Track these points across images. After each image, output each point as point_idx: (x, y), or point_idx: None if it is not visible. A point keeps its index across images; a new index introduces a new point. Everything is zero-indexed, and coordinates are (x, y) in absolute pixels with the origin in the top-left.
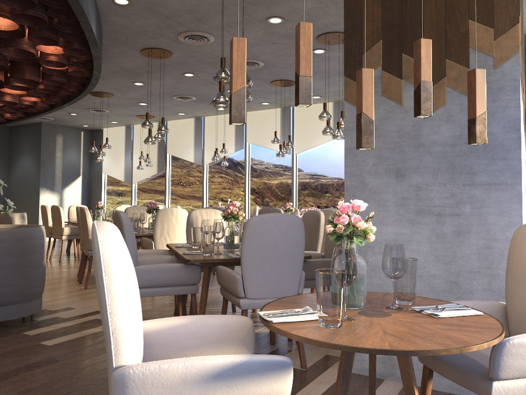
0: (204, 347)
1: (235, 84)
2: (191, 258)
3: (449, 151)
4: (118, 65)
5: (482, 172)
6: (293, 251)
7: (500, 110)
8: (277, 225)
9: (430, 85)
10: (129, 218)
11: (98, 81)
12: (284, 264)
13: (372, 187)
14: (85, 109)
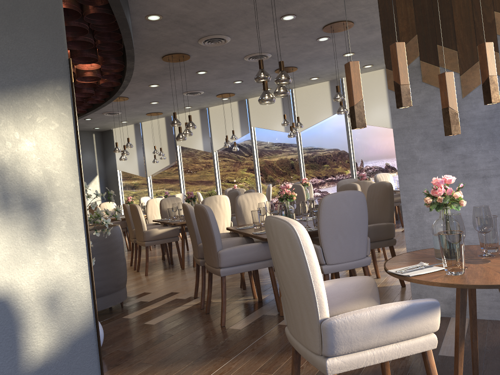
0: (346, 303)
1: (355, 98)
2: None
3: (487, 123)
4: (139, 72)
5: None
6: (359, 221)
7: None
8: (346, 201)
9: (495, 78)
10: (171, 209)
11: None
12: (354, 232)
13: (422, 160)
14: (99, 114)
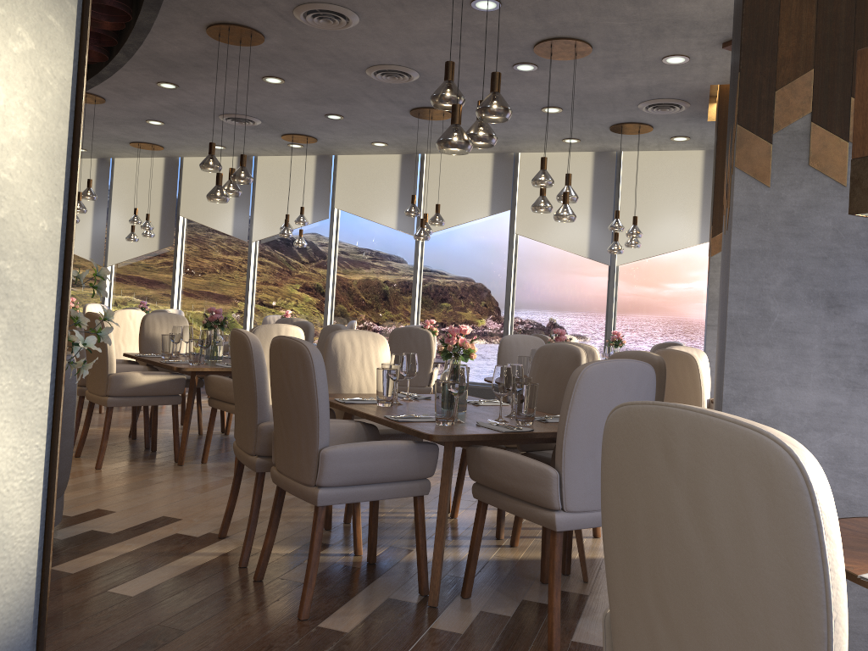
0: None
1: None
2: (432, 432)
3: None
4: (148, 47)
5: None
6: None
7: None
8: (624, 381)
9: None
10: (170, 337)
11: None
12: None
13: (781, 322)
14: None
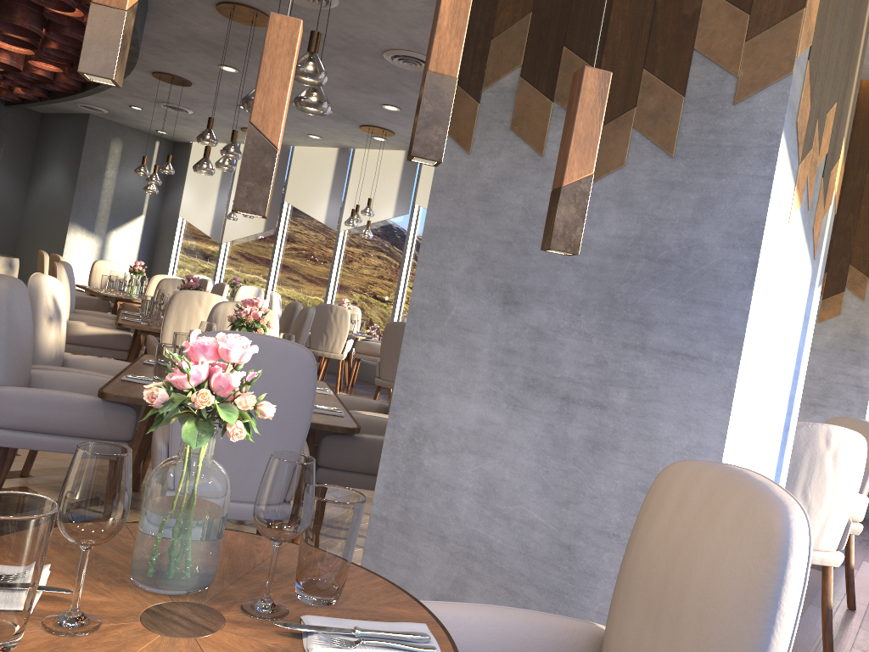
0: None
1: None
2: (114, 391)
3: (611, 268)
4: (186, 28)
5: (666, 324)
6: (283, 415)
7: (727, 197)
8: (254, 358)
9: (451, 85)
10: (148, 298)
11: (160, 52)
12: (261, 437)
13: (457, 316)
14: (152, 103)
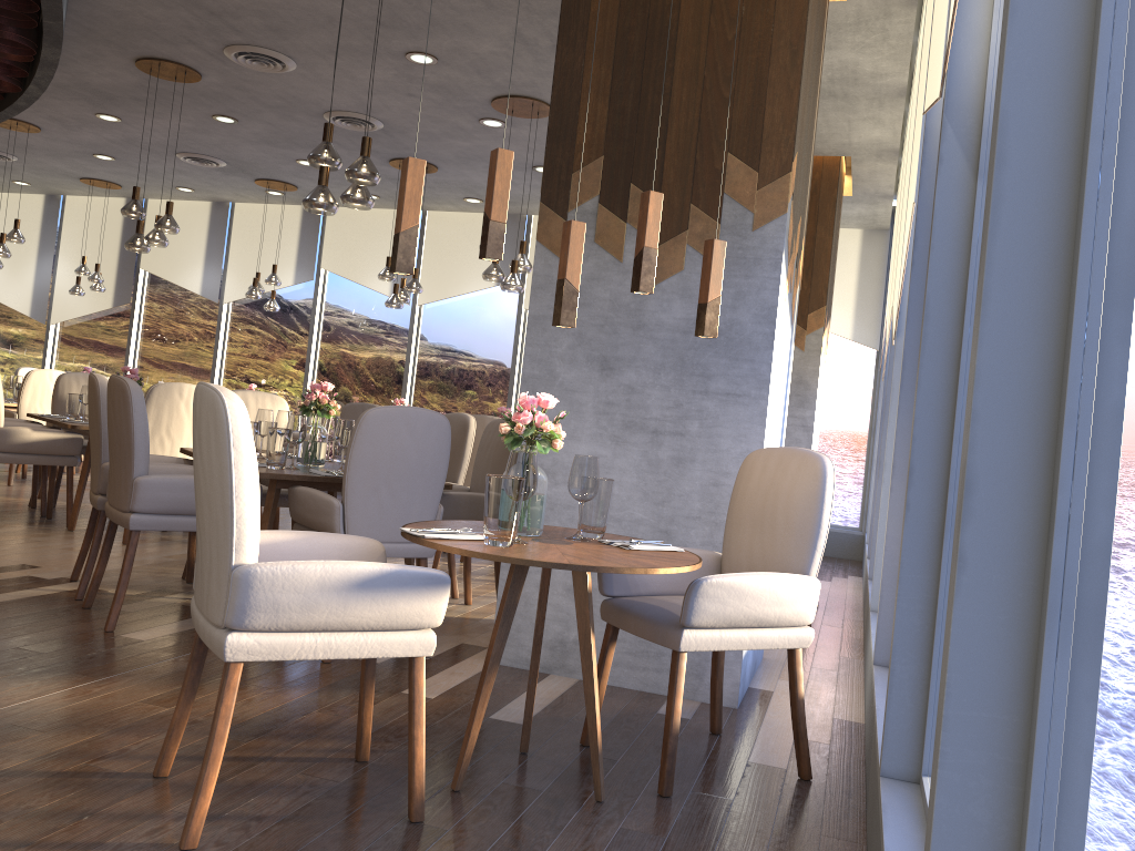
0: None
1: (406, 220)
2: None
3: (679, 340)
4: (76, 77)
5: (720, 375)
6: (429, 470)
7: (753, 291)
8: (410, 426)
9: (655, 253)
10: (76, 396)
11: None
12: (414, 489)
13: (564, 381)
14: None
